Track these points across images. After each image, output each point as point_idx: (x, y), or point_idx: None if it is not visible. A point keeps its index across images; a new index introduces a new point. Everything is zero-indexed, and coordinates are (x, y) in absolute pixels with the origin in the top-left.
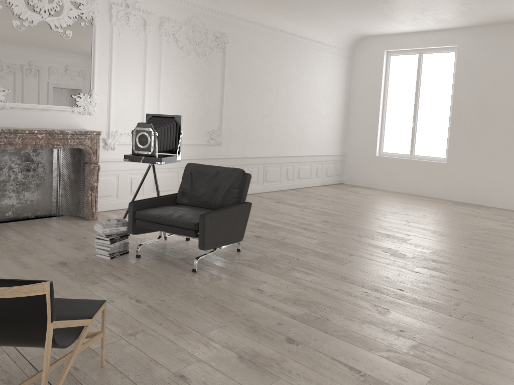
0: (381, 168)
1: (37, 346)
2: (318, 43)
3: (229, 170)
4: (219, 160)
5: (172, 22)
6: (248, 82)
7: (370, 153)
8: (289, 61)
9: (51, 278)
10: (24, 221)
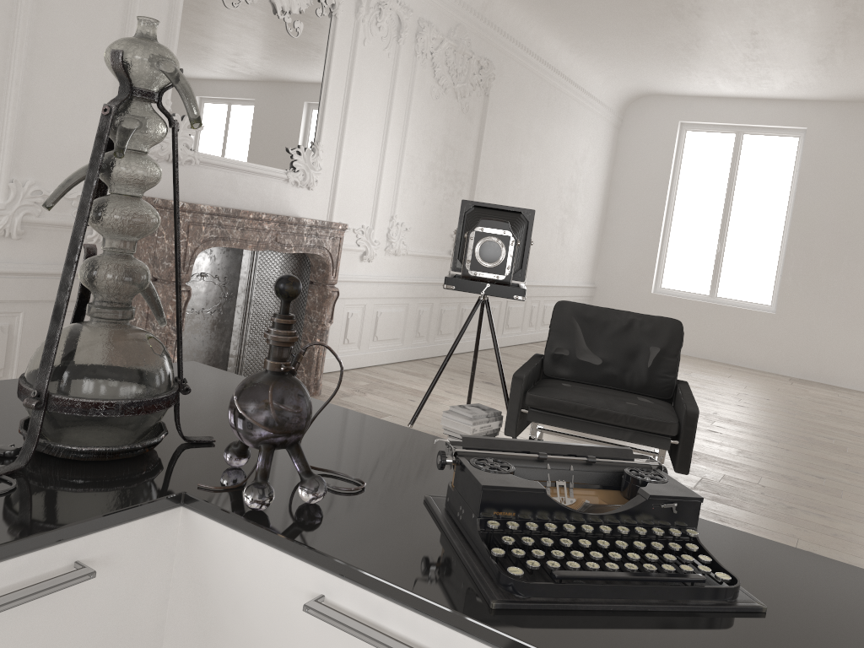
0: (659, 314)
1: None
2: (589, 96)
3: (653, 321)
4: None
5: (433, 31)
6: (506, 153)
7: (641, 287)
8: (555, 123)
9: None
10: None
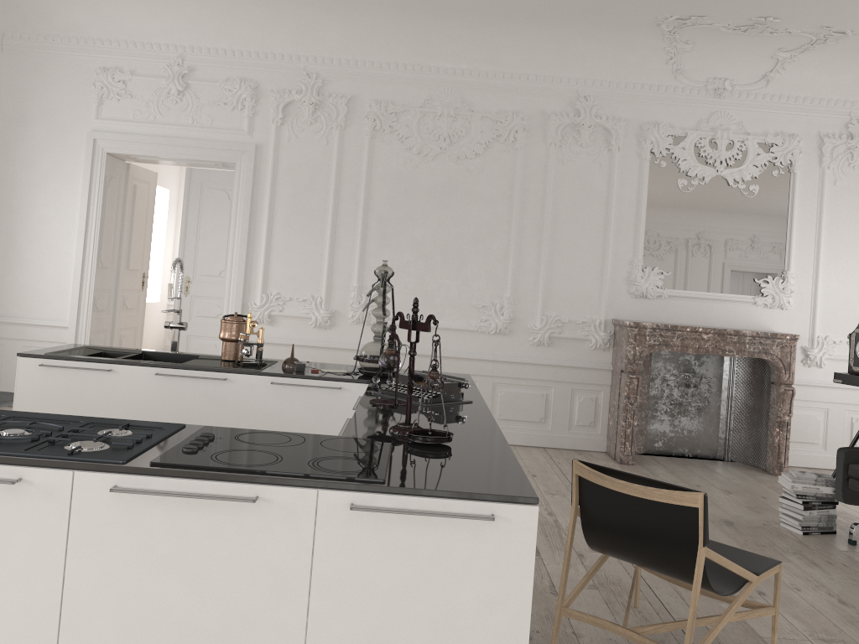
0: None
1: (685, 578)
2: None
3: None
4: None
5: None
6: None
7: None
8: None
9: (710, 537)
10: (678, 458)
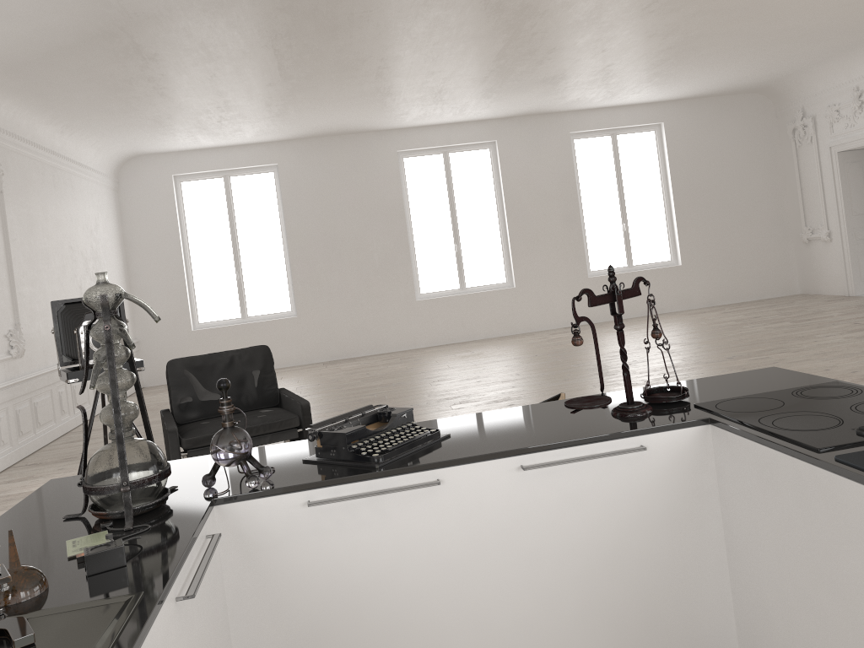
0: (205, 346)
1: None
2: (86, 168)
3: (248, 351)
4: (26, 383)
5: None
6: (31, 241)
7: (182, 328)
8: (65, 201)
9: None
10: None
